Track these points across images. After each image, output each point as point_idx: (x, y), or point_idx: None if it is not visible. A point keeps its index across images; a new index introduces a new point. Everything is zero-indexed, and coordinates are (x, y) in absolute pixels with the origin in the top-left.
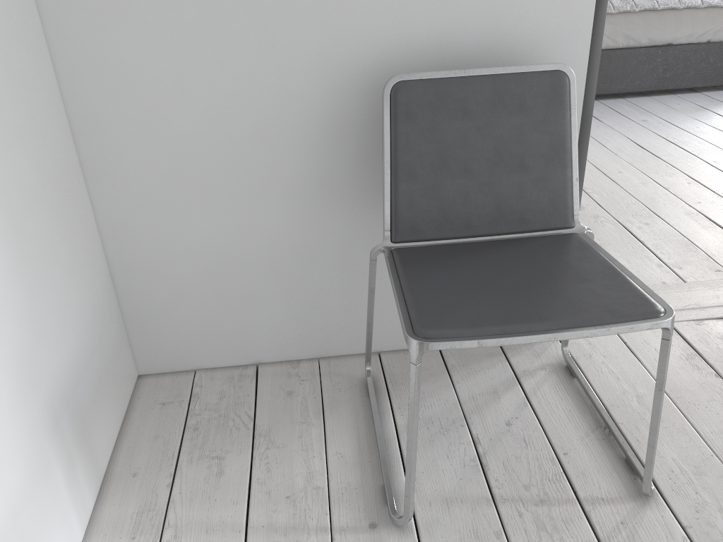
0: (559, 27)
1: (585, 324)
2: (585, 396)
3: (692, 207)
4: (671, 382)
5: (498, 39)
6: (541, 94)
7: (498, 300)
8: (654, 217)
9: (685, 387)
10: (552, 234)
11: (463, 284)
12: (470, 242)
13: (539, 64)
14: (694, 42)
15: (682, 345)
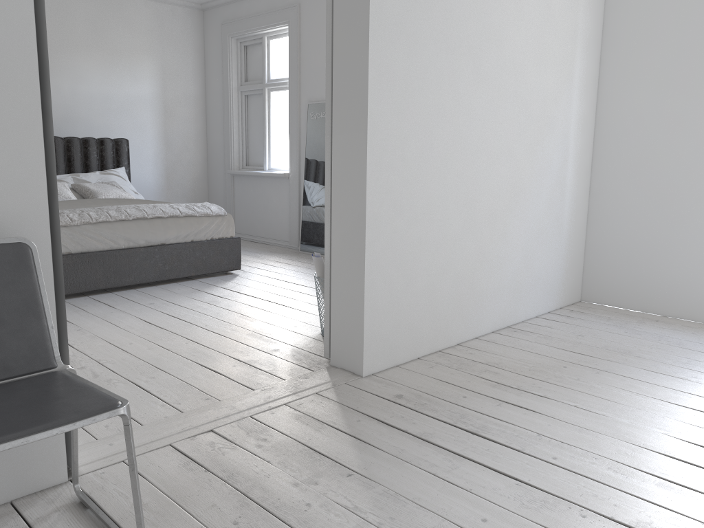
0: (20, 212)
1: (55, 425)
2: (98, 520)
3: (189, 359)
4: (171, 486)
5: None
6: (7, 261)
7: None
8: (159, 371)
9: (182, 485)
10: (37, 375)
11: None
12: None
13: (1, 238)
14: (182, 242)
15: (180, 457)
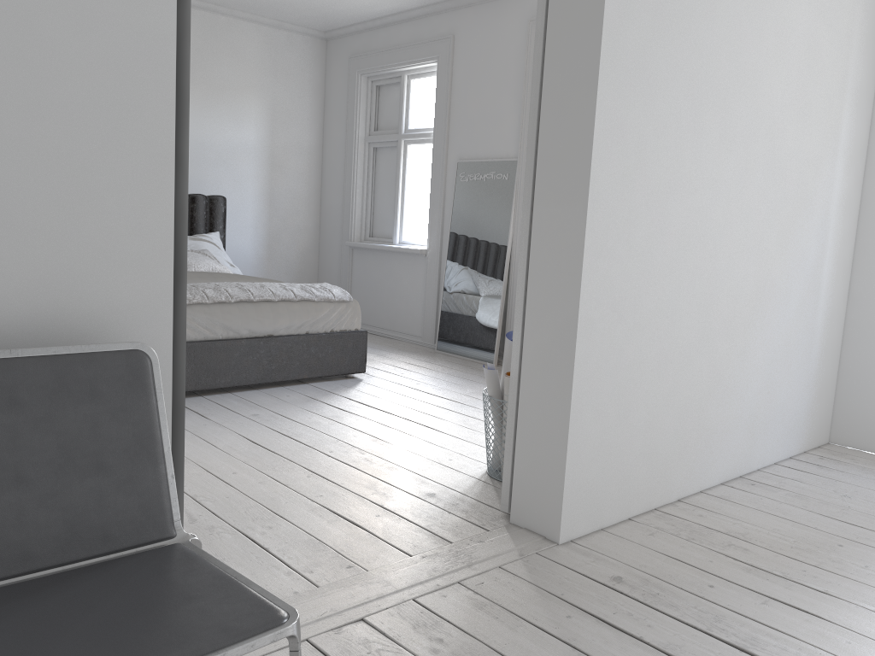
0: (134, 303)
1: (195, 655)
2: None
3: (315, 501)
4: None
5: (57, 314)
6: (117, 377)
7: (72, 652)
8: (277, 518)
9: None
10: (148, 549)
11: (18, 640)
12: (30, 579)
13: (112, 343)
14: (294, 334)
15: None
